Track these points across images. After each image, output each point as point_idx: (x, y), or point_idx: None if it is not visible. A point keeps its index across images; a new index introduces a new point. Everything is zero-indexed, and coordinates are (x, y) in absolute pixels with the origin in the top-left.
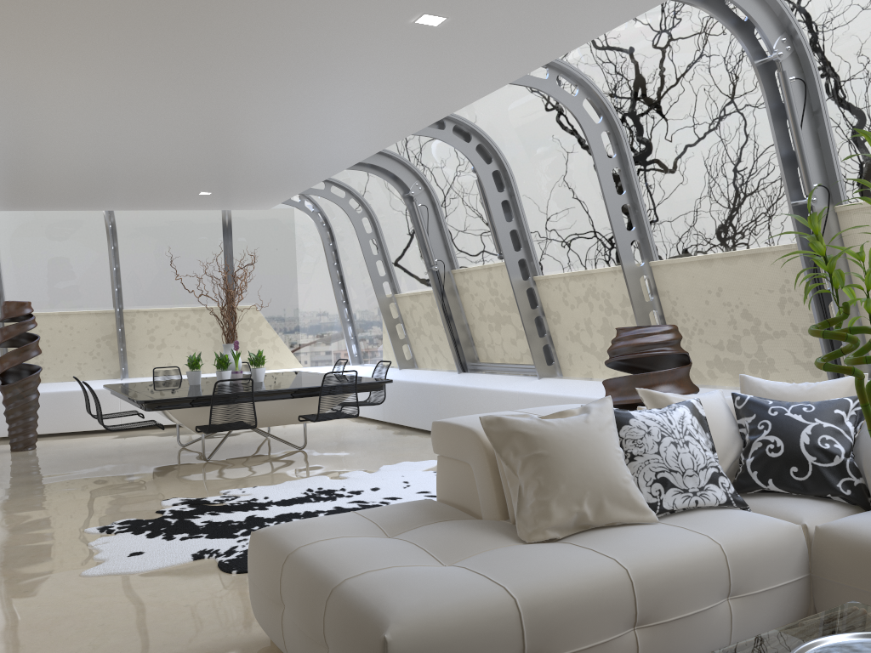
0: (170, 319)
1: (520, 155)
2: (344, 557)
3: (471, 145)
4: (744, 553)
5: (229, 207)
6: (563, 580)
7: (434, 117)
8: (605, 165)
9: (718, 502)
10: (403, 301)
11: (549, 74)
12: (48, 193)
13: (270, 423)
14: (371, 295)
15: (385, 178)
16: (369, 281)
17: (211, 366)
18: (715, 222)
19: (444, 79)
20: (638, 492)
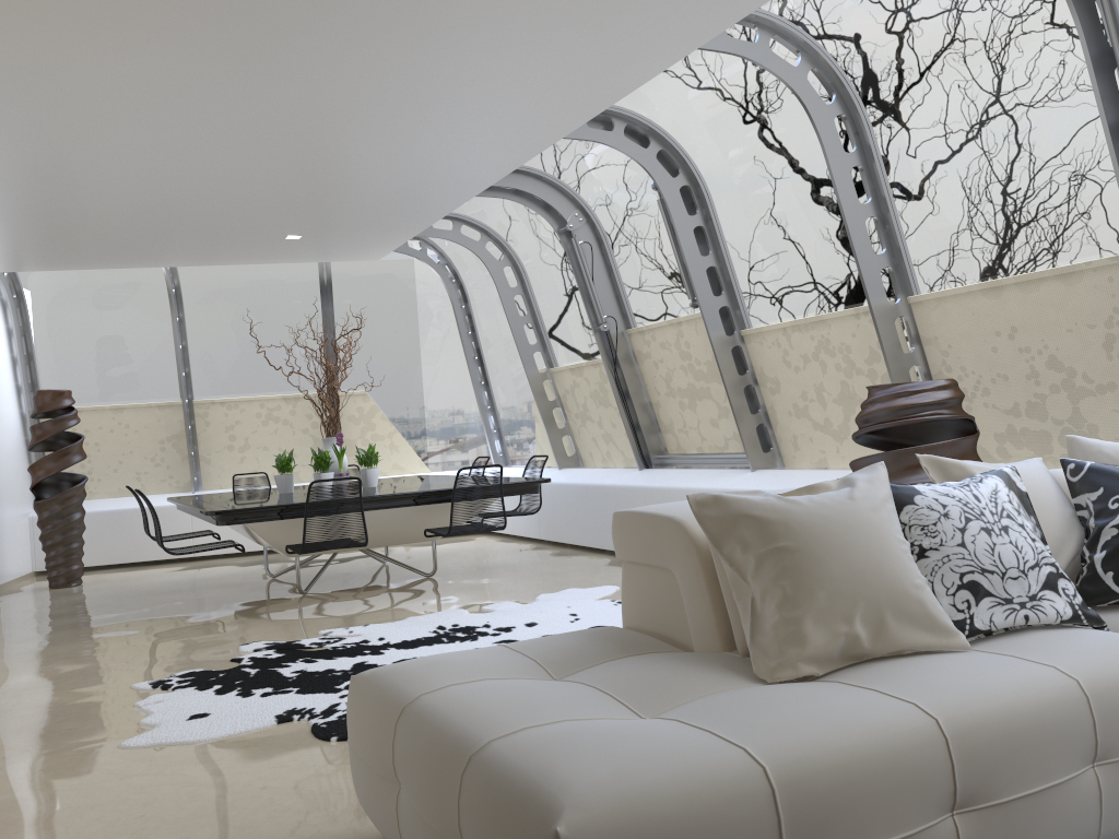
0: (255, 411)
1: (718, 162)
2: (489, 707)
3: (650, 152)
4: (1115, 693)
5: (327, 258)
6: (838, 737)
7: (599, 105)
8: (841, 162)
9: (1059, 618)
10: (562, 377)
11: (760, 36)
12: (88, 242)
13: (386, 542)
14: (518, 372)
15: (533, 208)
16: (515, 354)
17: (310, 473)
18: (1005, 233)
19: (613, 39)
20: (937, 603)
